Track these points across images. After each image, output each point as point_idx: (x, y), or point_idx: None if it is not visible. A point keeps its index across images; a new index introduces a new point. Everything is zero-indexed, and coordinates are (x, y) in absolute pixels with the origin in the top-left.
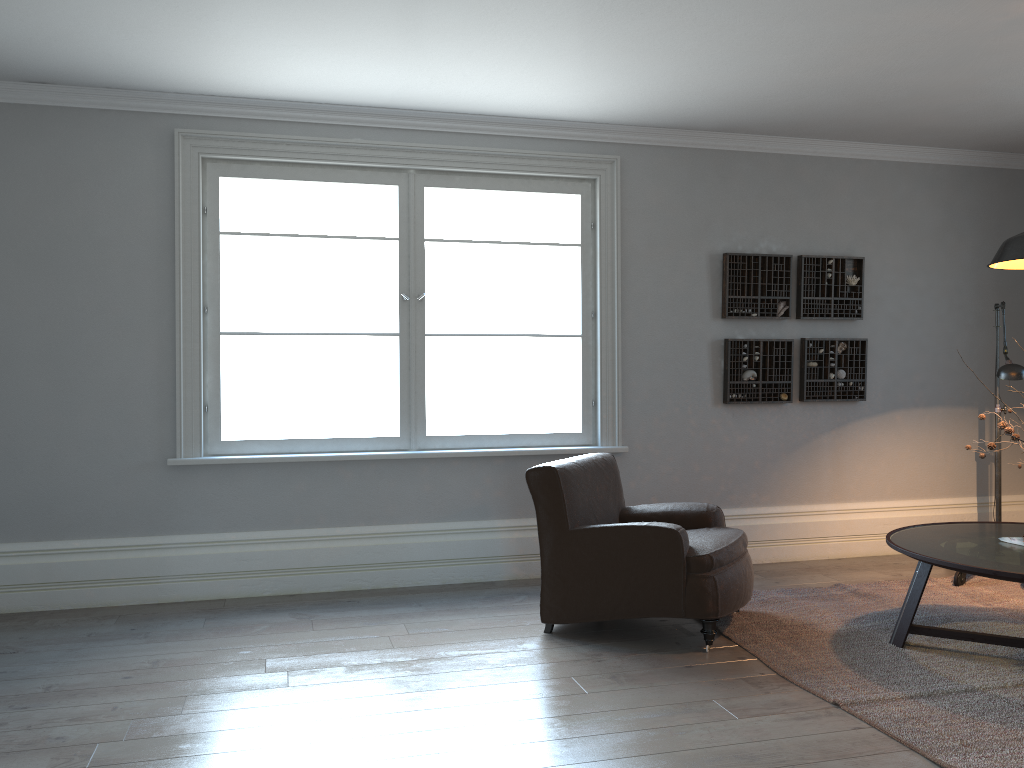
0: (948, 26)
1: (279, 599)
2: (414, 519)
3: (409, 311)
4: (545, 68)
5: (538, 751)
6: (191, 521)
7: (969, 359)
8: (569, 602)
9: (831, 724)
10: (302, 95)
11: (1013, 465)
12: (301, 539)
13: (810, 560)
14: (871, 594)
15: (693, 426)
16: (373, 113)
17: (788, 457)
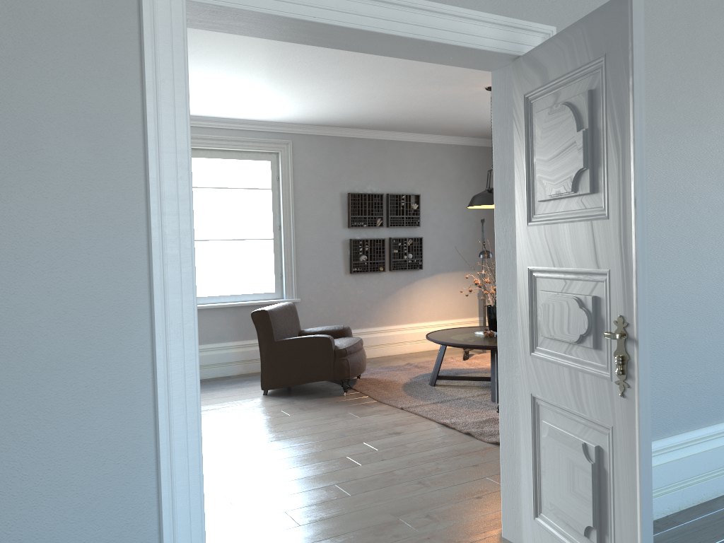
0: (448, 93)
1: None
2: None
3: None
4: (254, 101)
5: (271, 436)
6: None
7: (473, 246)
8: (276, 378)
9: (399, 415)
10: None
11: None
12: None
13: (396, 354)
14: (423, 366)
15: (334, 286)
16: None
17: (384, 301)
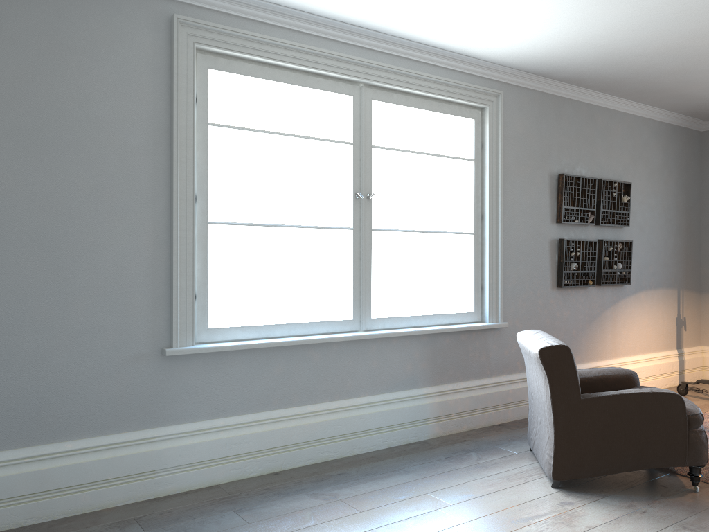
0: None
1: (271, 479)
2: (365, 392)
3: (360, 208)
4: (531, 6)
5: None
6: (183, 410)
7: (673, 256)
8: (582, 461)
9: None
10: (298, 0)
11: (692, 327)
12: (280, 419)
13: None
14: (707, 427)
15: (540, 305)
16: (341, 28)
17: (590, 327)
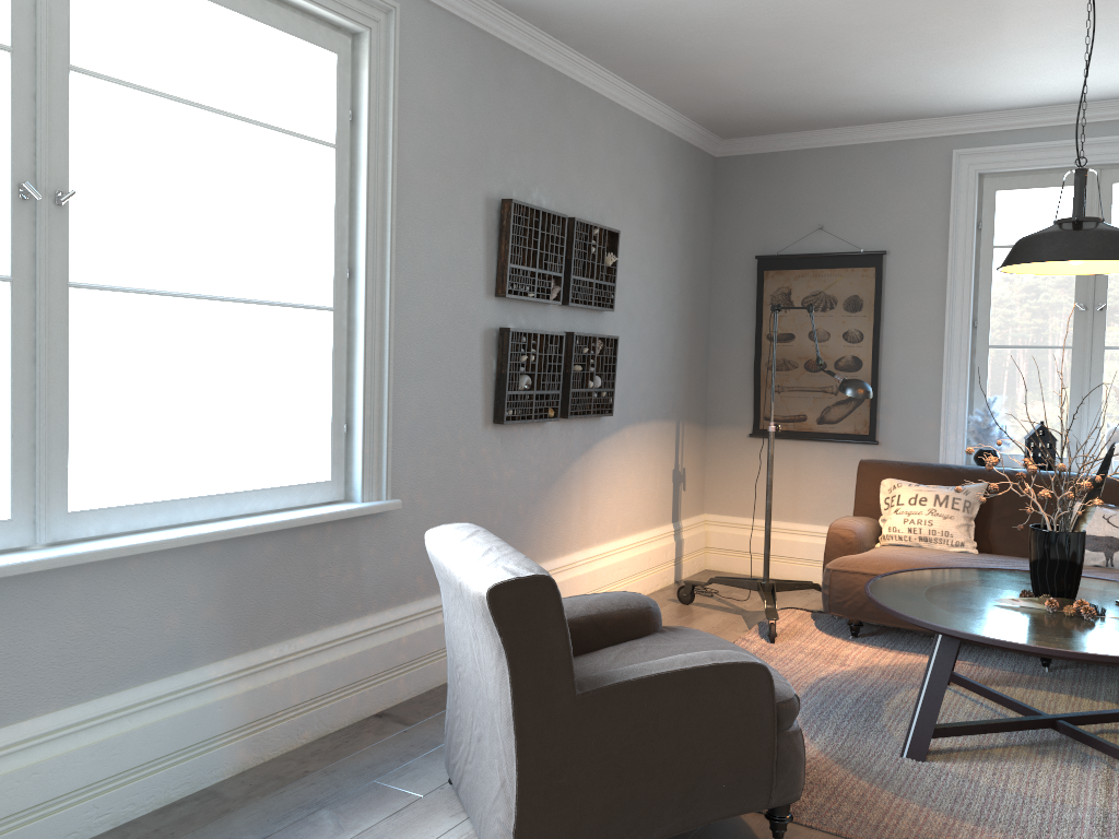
0: None
1: None
2: (49, 703)
3: (35, 227)
4: None
5: None
6: None
7: (673, 365)
8: (576, 832)
9: None
10: None
11: (693, 484)
12: None
13: None
14: None
15: (463, 459)
16: None
17: (547, 495)
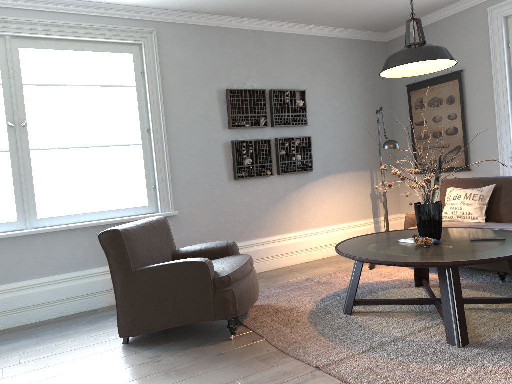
0: None
1: None
2: (34, 276)
3: (16, 134)
4: None
5: None
6: None
7: (363, 145)
8: (137, 321)
9: None
10: None
11: (389, 200)
12: None
13: (292, 265)
14: (328, 282)
15: (218, 195)
16: None
17: (274, 208)
